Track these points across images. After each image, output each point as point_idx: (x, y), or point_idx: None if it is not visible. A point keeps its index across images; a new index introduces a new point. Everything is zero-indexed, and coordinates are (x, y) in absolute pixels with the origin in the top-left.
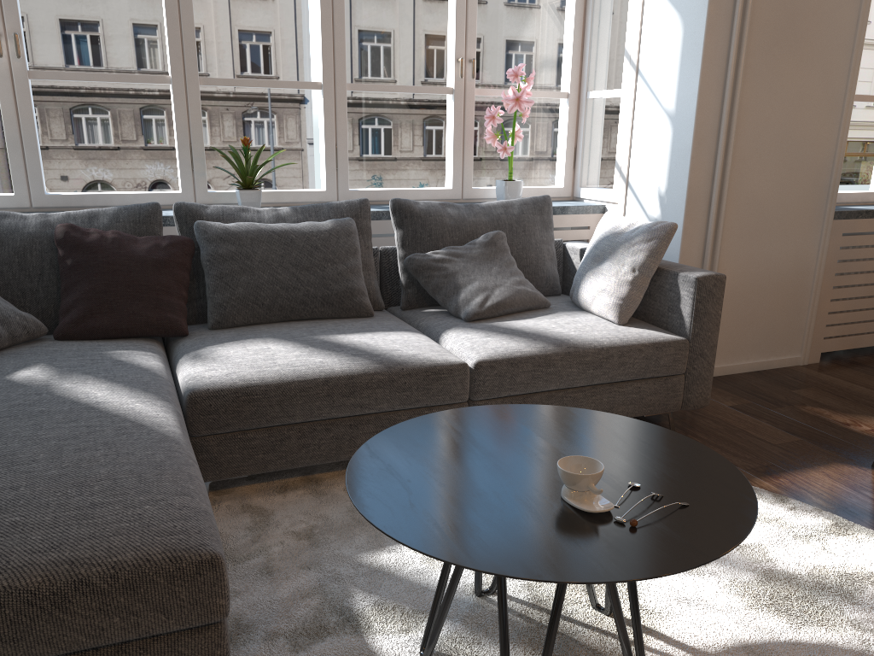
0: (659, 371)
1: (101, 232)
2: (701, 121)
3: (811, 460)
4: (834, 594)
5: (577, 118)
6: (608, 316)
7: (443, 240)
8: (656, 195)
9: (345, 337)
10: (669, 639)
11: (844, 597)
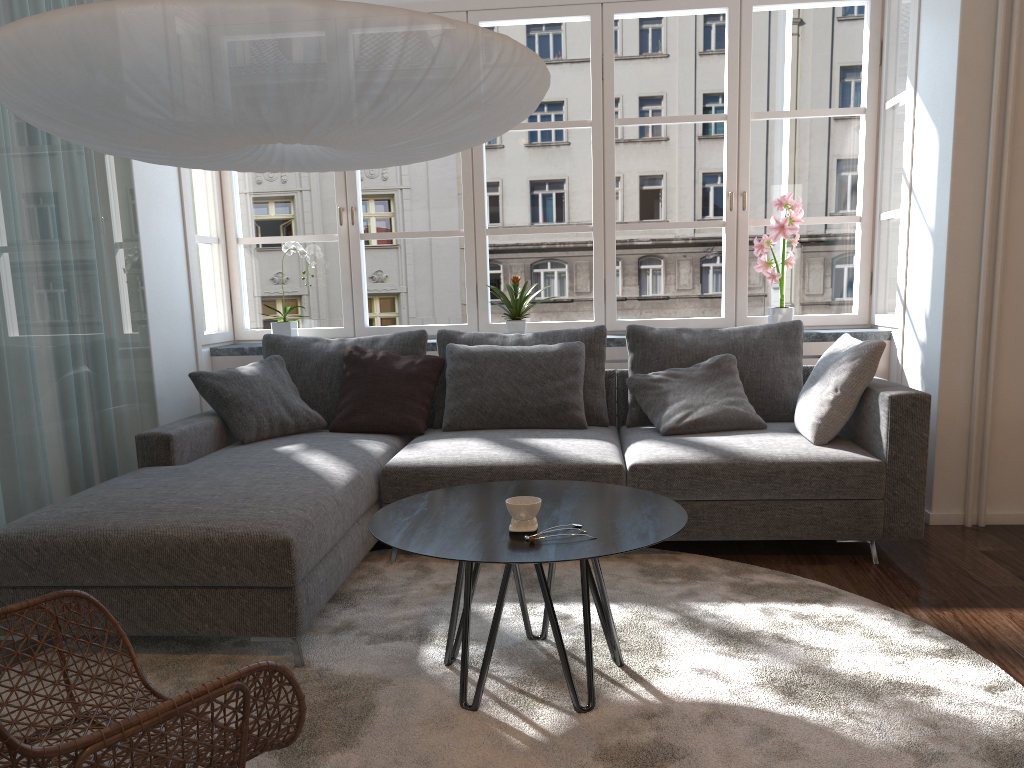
0: (845, 493)
1: (374, 352)
2: (955, 236)
3: (1010, 603)
4: (858, 692)
5: (873, 241)
6: (807, 436)
7: (670, 362)
8: (923, 317)
9: (535, 440)
10: (652, 688)
11: (867, 695)
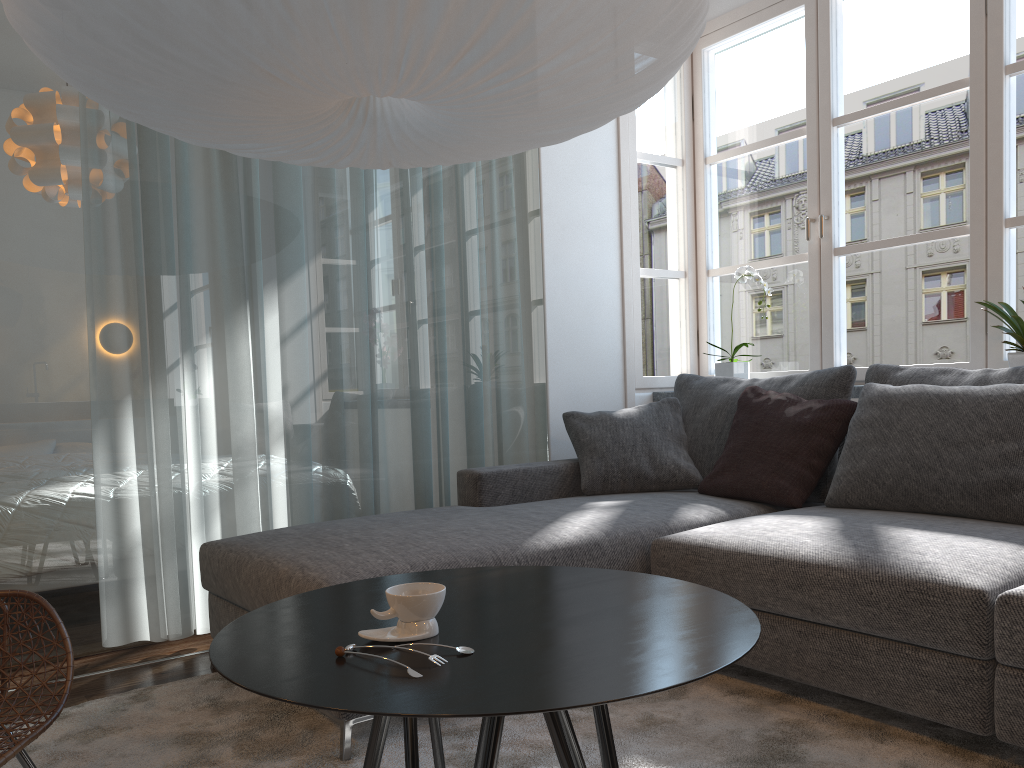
0: None
1: (771, 394)
2: None
3: None
4: None
5: None
6: None
7: None
8: None
9: (905, 532)
10: None
11: None
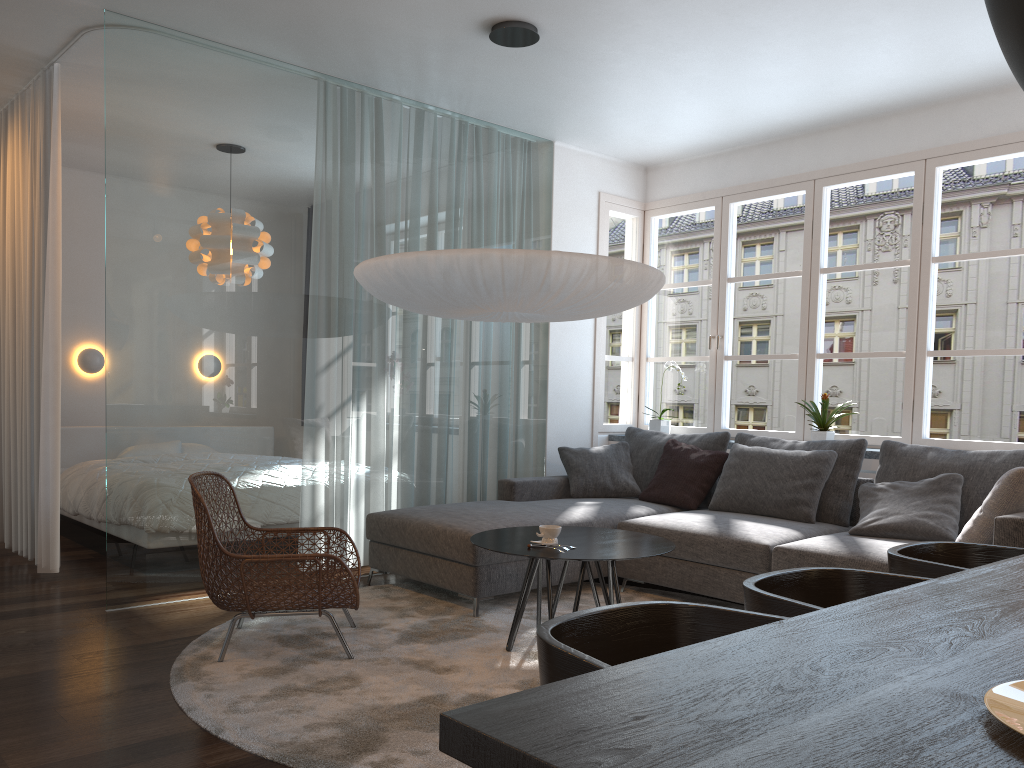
0: None
1: (682, 445)
2: None
3: None
4: None
5: None
6: None
7: (904, 476)
8: None
9: (743, 522)
10: None
11: None
